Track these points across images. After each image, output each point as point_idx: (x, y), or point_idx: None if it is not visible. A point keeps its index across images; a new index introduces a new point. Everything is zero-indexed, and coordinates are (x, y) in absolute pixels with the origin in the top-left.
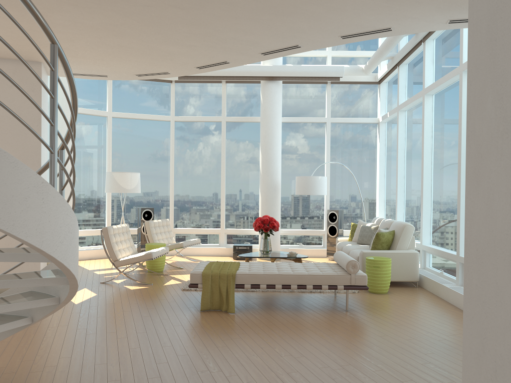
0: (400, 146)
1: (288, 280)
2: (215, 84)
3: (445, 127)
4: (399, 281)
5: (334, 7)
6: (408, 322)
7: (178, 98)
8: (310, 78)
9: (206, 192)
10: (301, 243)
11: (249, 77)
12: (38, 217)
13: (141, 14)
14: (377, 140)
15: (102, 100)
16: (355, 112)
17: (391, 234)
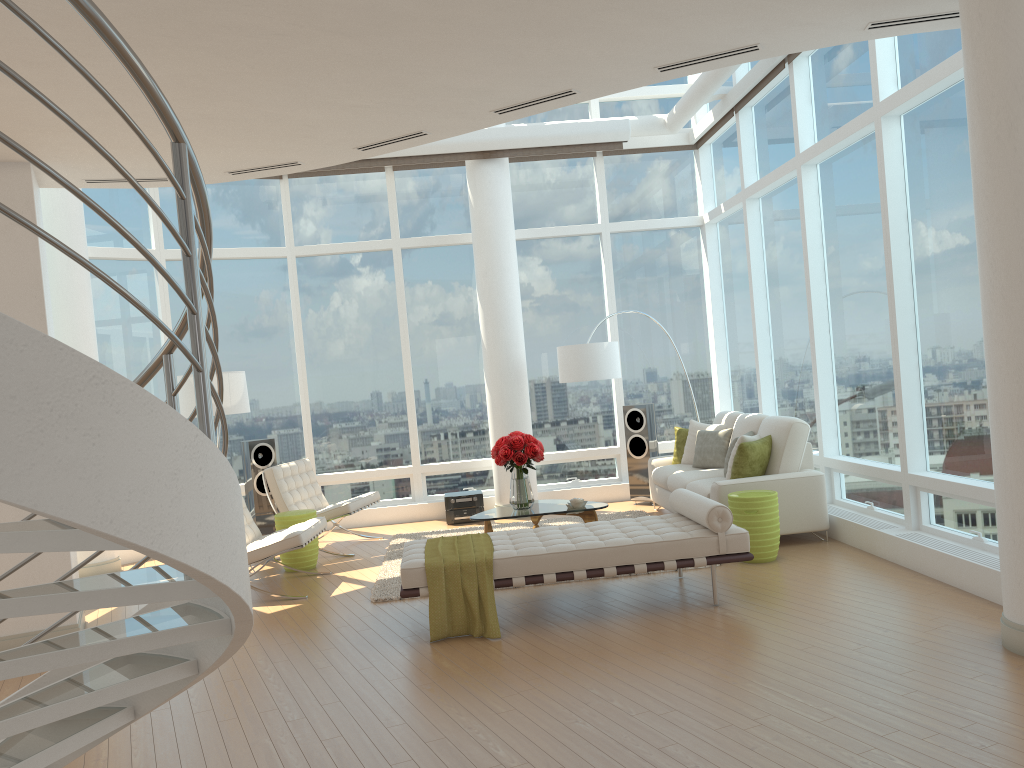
0: (755, 269)
1: (597, 558)
2: (371, 174)
3: (849, 227)
4: (793, 533)
5: (656, 13)
6: (842, 614)
7: (299, 209)
8: (564, 147)
9: (375, 395)
10: (575, 477)
11: (442, 156)
12: (197, 510)
13: (262, 51)
14: (703, 260)
15: (141, 228)
16: (655, 208)
17: (767, 443)
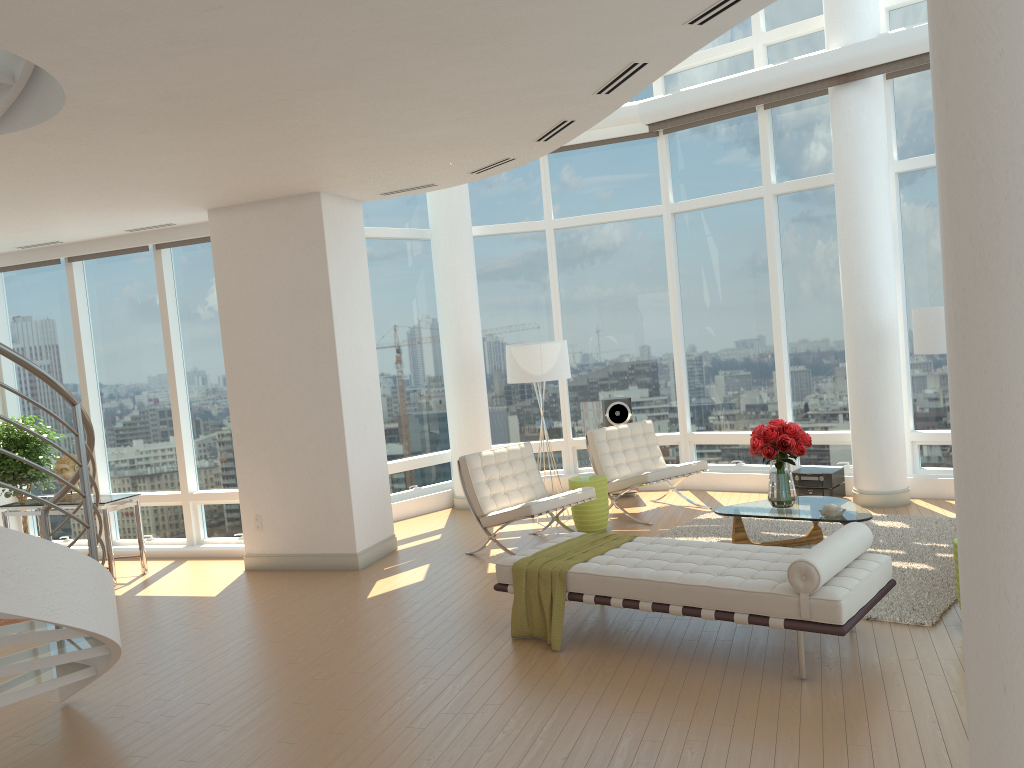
0: None
1: (663, 593)
2: (746, 115)
3: None
4: None
5: None
6: (904, 741)
7: (677, 164)
8: None
9: (747, 354)
10: None
11: (791, 90)
12: None
13: (298, 111)
14: None
15: (536, 202)
16: None
17: None
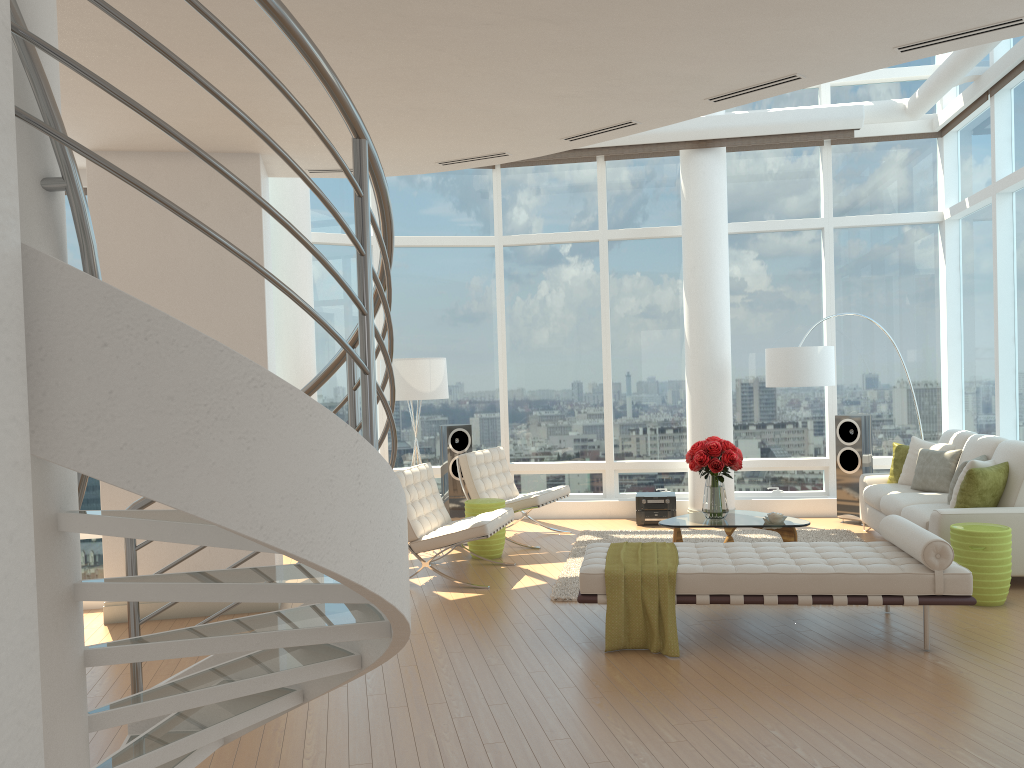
0: (1002, 273)
1: (791, 584)
2: (582, 163)
3: None
4: None
5: None
6: None
7: (509, 199)
8: (787, 136)
9: (572, 387)
10: (777, 487)
11: (656, 145)
12: (352, 517)
13: (470, 42)
14: (939, 260)
15: None
16: (887, 202)
17: (1003, 470)
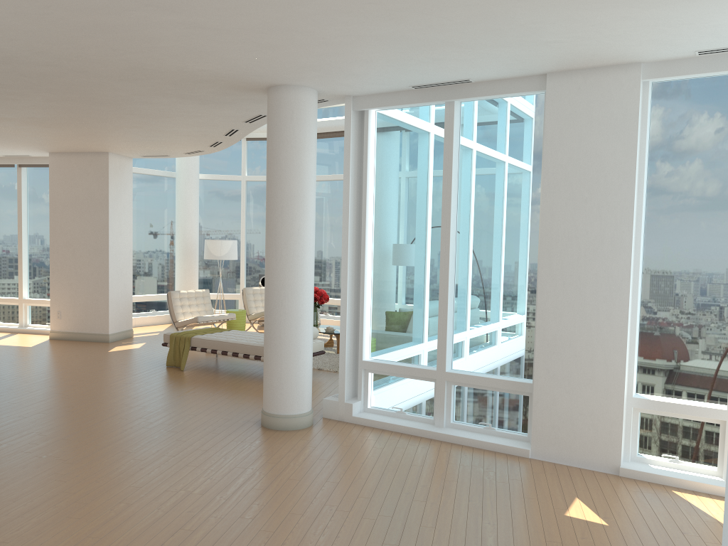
0: None
1: (226, 347)
2: None
3: None
4: None
5: (184, 111)
6: None
7: None
8: None
9: (336, 258)
10: None
11: None
12: None
13: (90, 126)
14: None
15: (238, 165)
16: None
17: None
